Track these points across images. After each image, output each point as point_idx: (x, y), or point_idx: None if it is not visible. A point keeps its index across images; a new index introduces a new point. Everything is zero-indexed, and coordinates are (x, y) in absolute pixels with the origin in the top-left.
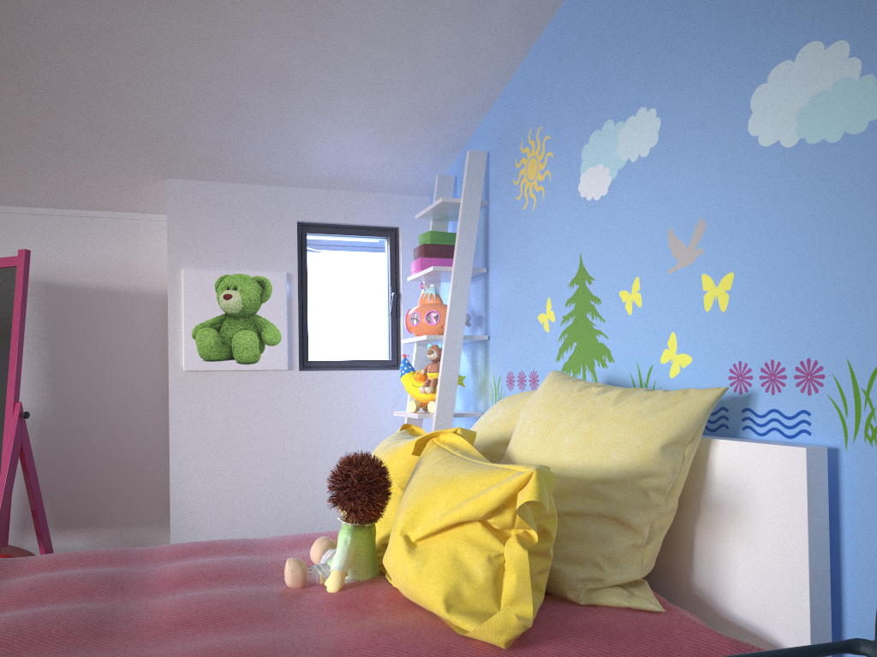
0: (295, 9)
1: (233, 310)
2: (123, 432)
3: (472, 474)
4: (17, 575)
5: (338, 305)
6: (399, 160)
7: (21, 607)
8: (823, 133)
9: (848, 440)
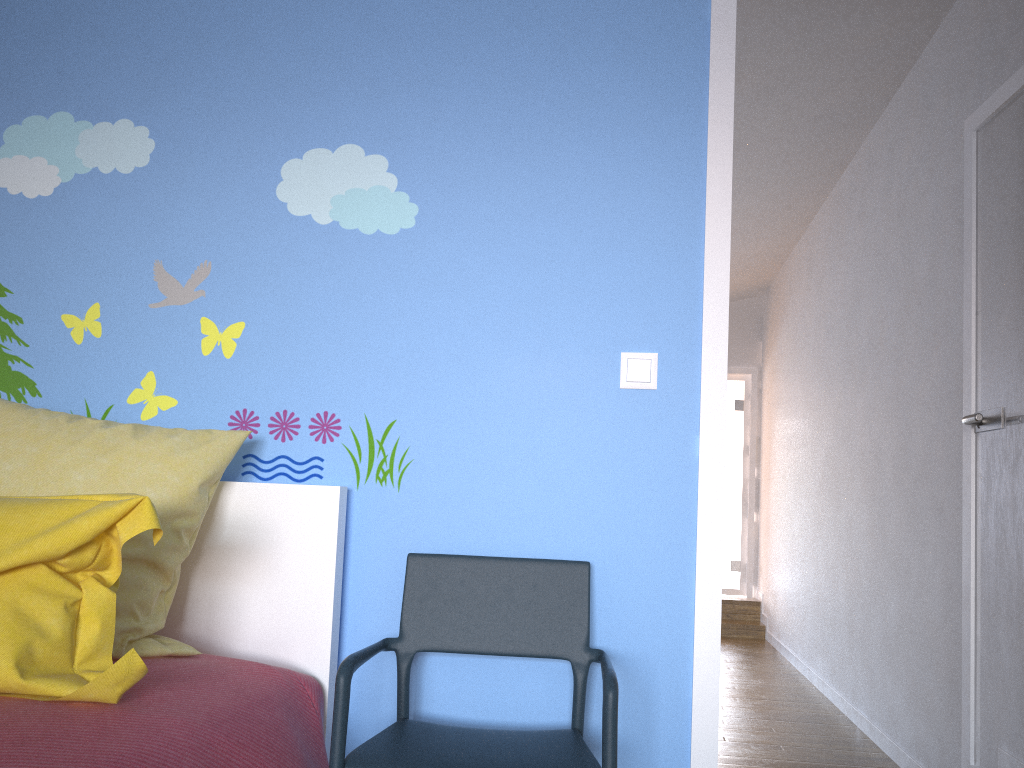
0: None
1: None
2: None
3: (16, 507)
4: None
5: None
6: None
7: None
8: (358, 223)
9: (360, 481)
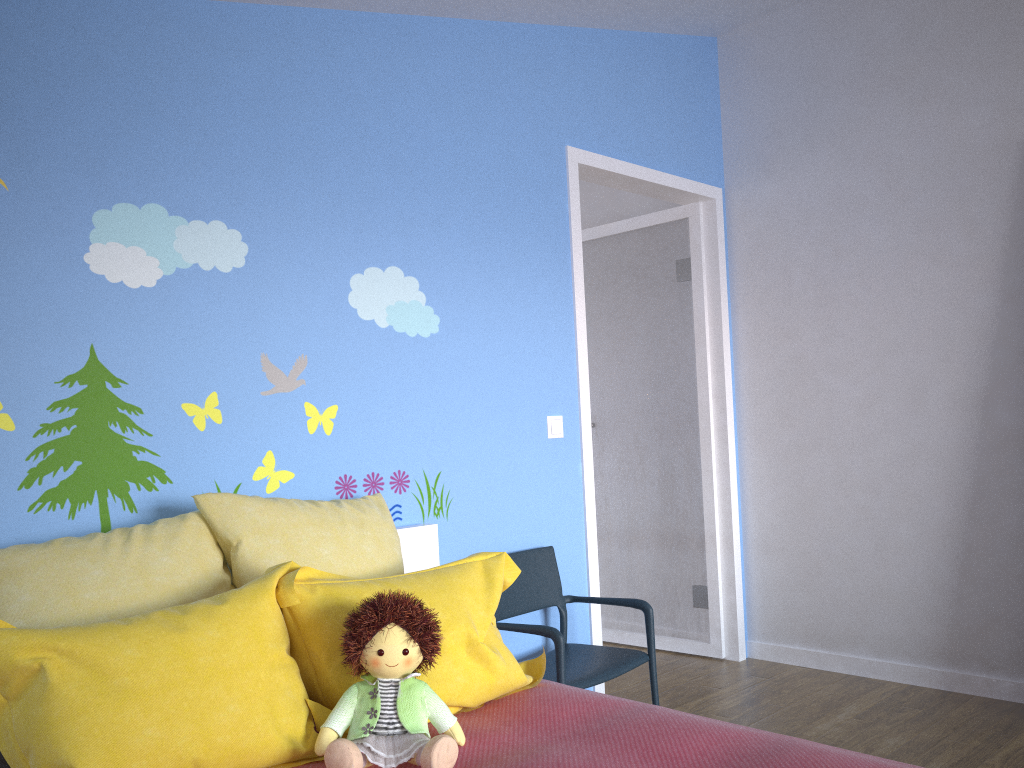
0: None
1: None
2: None
3: (458, 575)
4: None
5: None
6: None
7: None
8: (405, 328)
9: (425, 518)
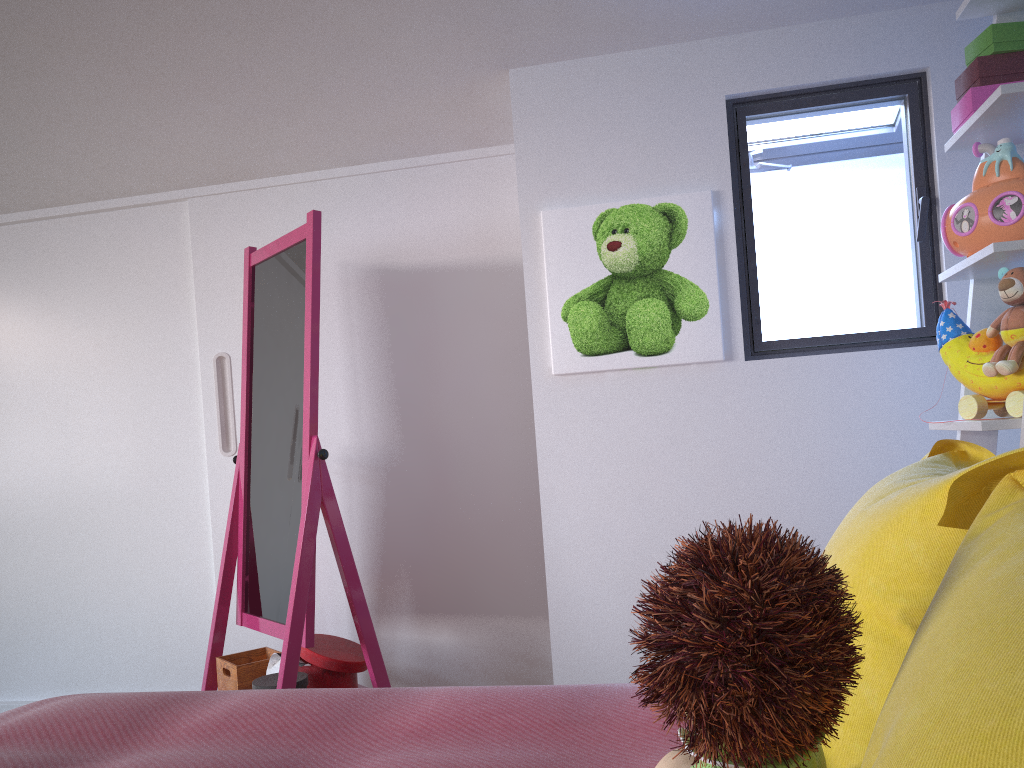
0: None
1: (624, 267)
2: (494, 476)
3: None
4: (150, 743)
5: (813, 238)
6: None
7: None
8: None
9: None
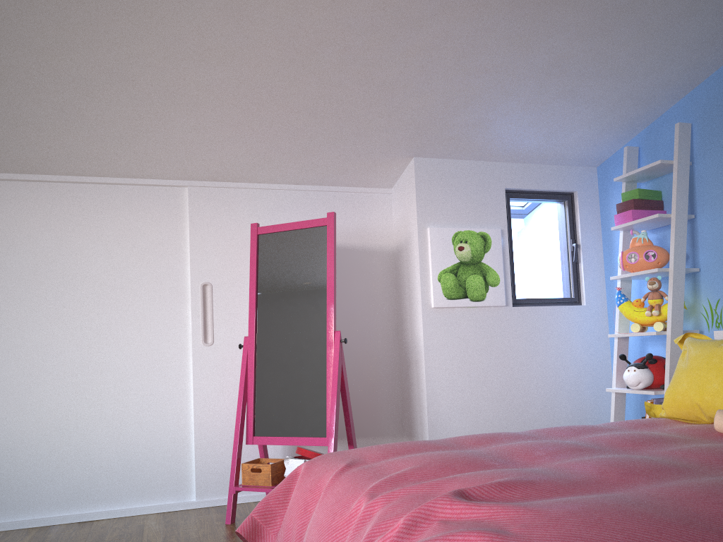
0: (605, 11)
1: (465, 258)
2: (367, 361)
3: None
4: (473, 447)
5: (533, 255)
6: (595, 136)
7: (555, 459)
8: None
9: None
